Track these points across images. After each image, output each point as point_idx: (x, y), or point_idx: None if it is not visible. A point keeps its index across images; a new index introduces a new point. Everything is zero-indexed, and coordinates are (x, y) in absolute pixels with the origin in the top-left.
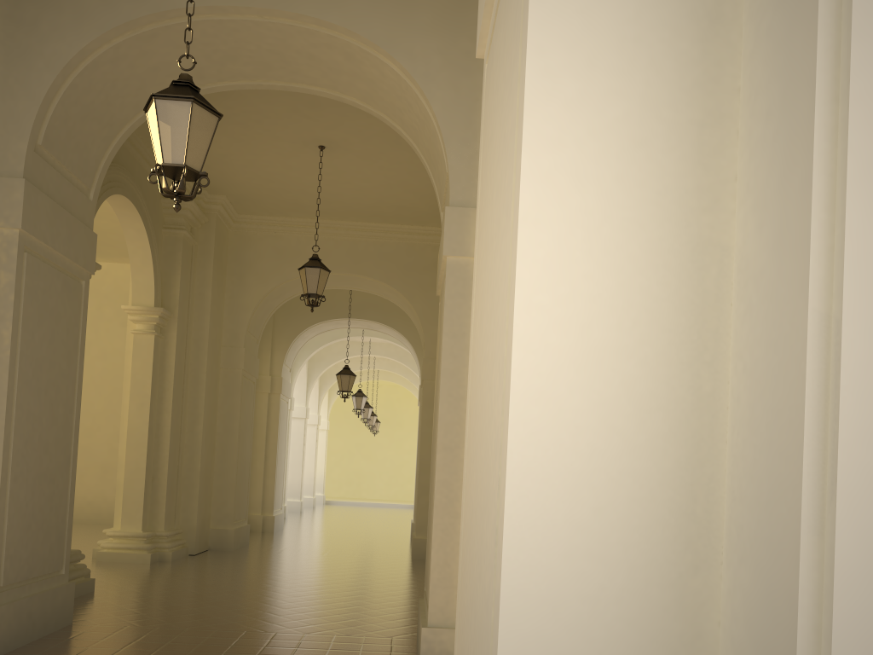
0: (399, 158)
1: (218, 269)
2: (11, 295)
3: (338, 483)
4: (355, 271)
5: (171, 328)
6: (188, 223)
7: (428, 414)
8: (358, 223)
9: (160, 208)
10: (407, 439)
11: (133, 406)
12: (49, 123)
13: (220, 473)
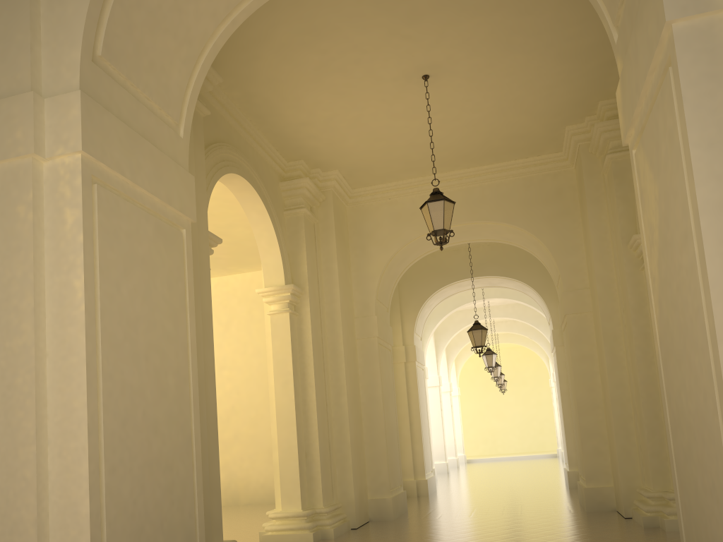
0: (511, 67)
1: (341, 243)
2: (79, 235)
3: (475, 442)
4: (473, 218)
5: (304, 304)
6: (307, 203)
7: (577, 350)
8: (470, 170)
9: (279, 192)
10: (532, 394)
11: (278, 385)
12: (107, 28)
13: (370, 443)
